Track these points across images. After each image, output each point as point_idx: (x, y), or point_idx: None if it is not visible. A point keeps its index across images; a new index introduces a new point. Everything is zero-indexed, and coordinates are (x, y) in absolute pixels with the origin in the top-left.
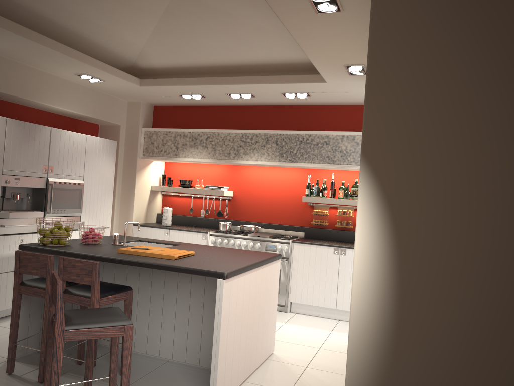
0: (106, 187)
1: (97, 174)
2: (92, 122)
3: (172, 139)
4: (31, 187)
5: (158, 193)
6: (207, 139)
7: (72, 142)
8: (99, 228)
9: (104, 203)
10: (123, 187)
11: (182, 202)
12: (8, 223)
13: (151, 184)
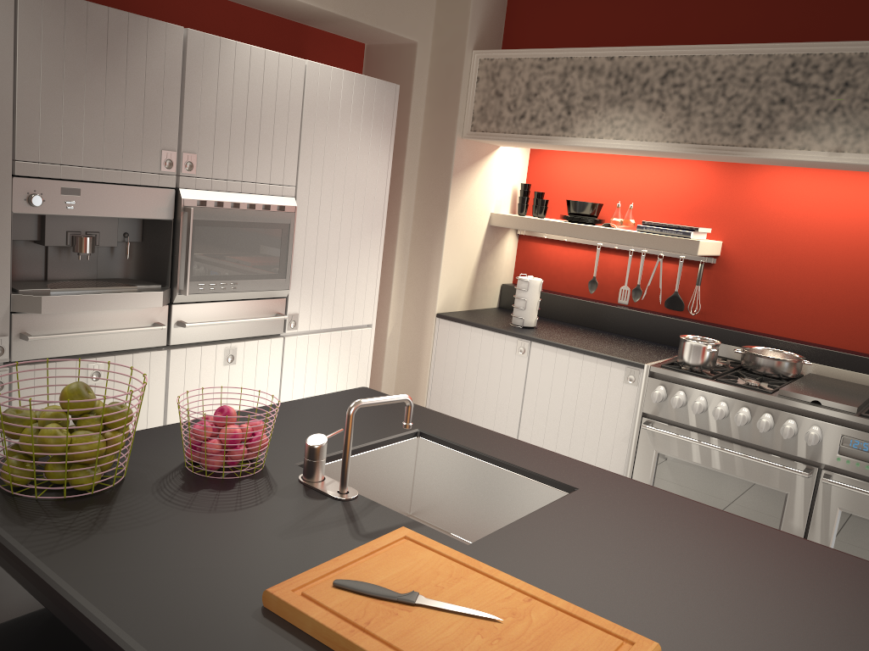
0: (363, 217)
1: (338, 180)
2: (345, 35)
3: (556, 81)
4: (125, 217)
5: (507, 233)
6: (666, 79)
7: (257, 81)
8: (344, 328)
9: (357, 262)
10: (417, 215)
11: (569, 261)
12: (48, 328)
13: (490, 209)
